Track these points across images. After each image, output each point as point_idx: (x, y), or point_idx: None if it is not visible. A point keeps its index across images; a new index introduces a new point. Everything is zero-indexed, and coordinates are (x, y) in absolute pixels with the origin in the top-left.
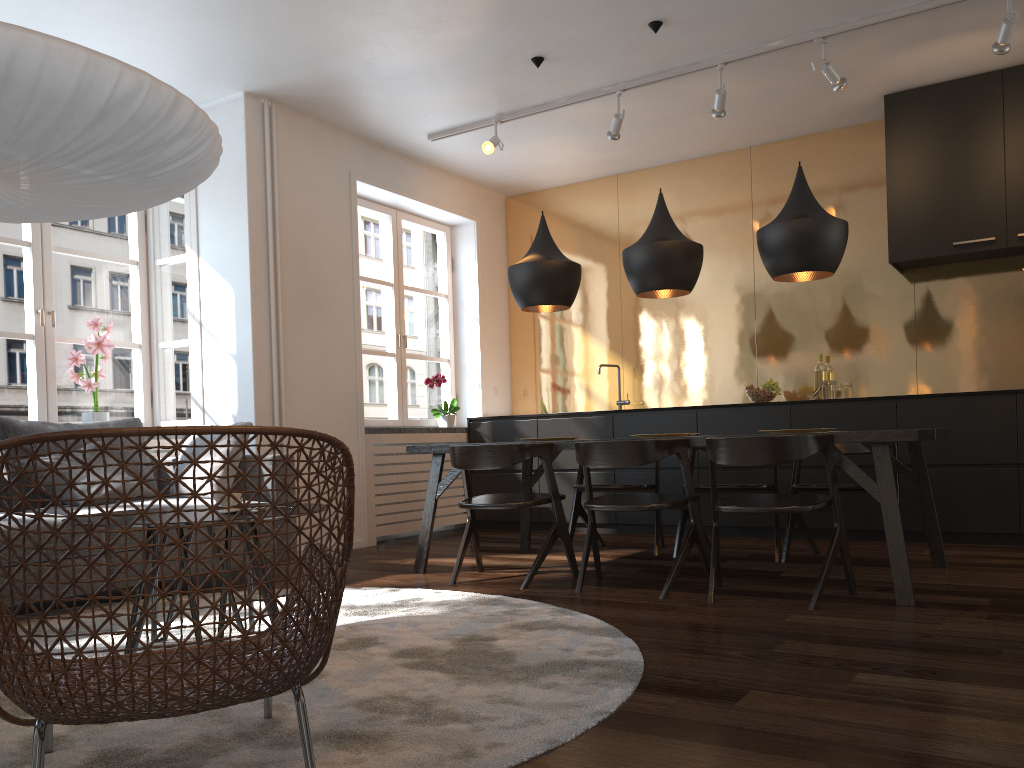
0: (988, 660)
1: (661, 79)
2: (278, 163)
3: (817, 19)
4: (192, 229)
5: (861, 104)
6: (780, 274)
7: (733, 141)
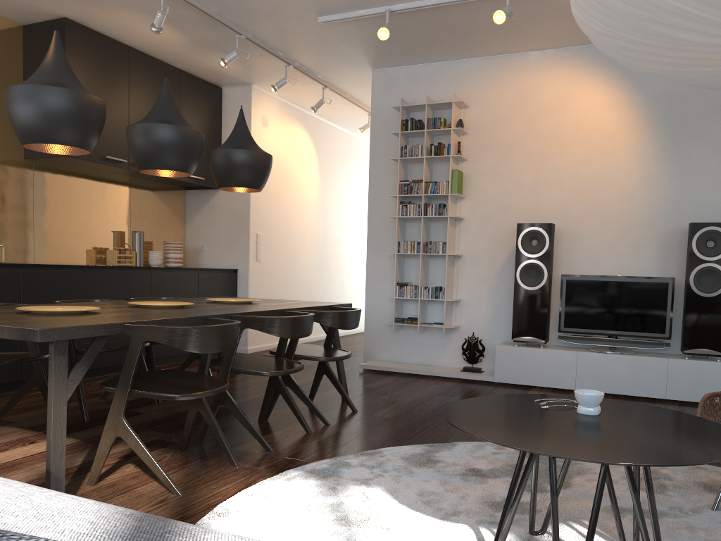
0: None
1: None
2: None
3: None
4: None
5: (38, 10)
6: (249, 187)
7: None
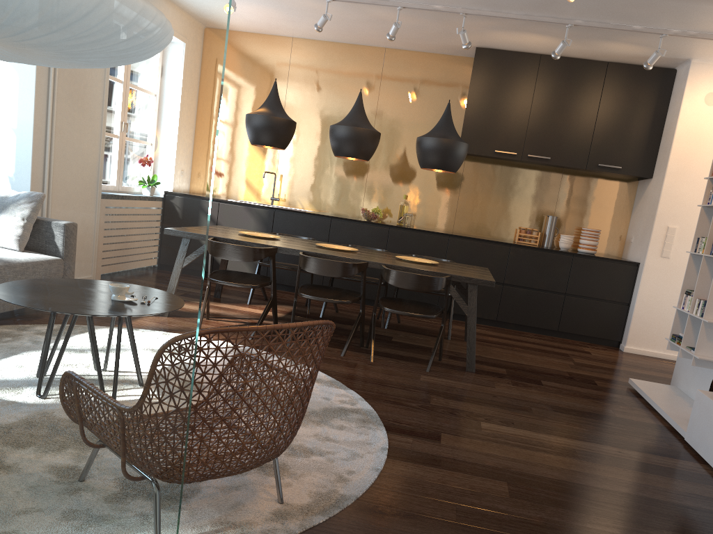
0: (529, 415)
1: (360, 2)
2: None
3: (468, 3)
4: None
5: (461, 47)
6: (428, 168)
7: (378, 42)
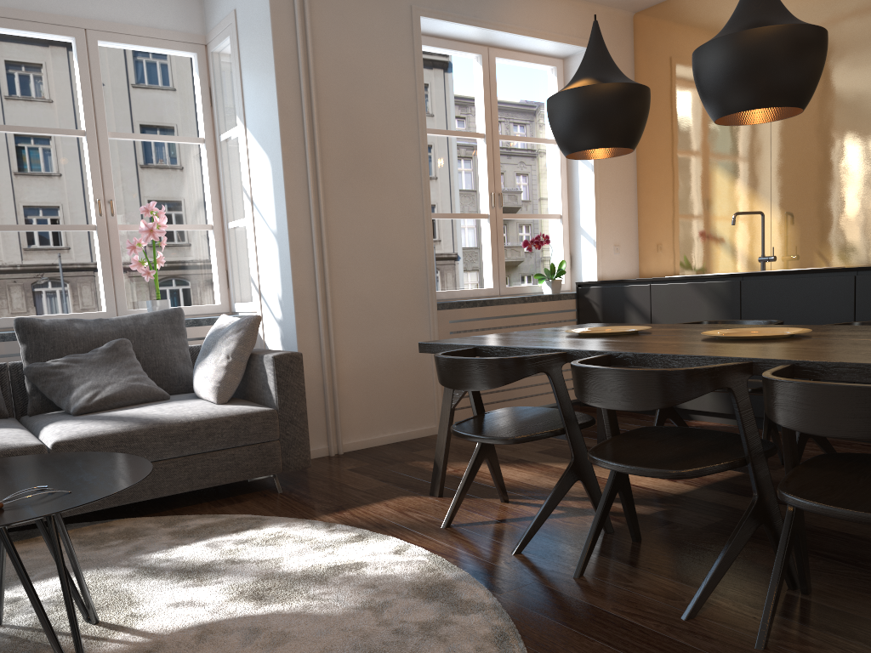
0: None
1: None
2: (313, 8)
3: None
4: (239, 98)
5: None
6: None
7: None
